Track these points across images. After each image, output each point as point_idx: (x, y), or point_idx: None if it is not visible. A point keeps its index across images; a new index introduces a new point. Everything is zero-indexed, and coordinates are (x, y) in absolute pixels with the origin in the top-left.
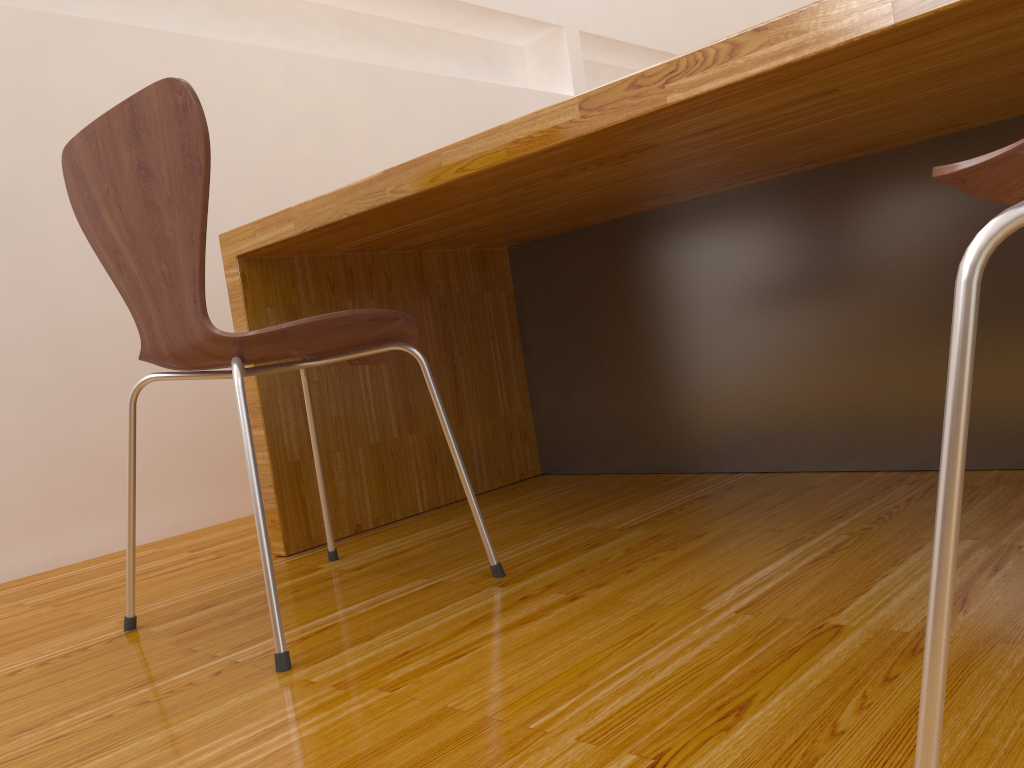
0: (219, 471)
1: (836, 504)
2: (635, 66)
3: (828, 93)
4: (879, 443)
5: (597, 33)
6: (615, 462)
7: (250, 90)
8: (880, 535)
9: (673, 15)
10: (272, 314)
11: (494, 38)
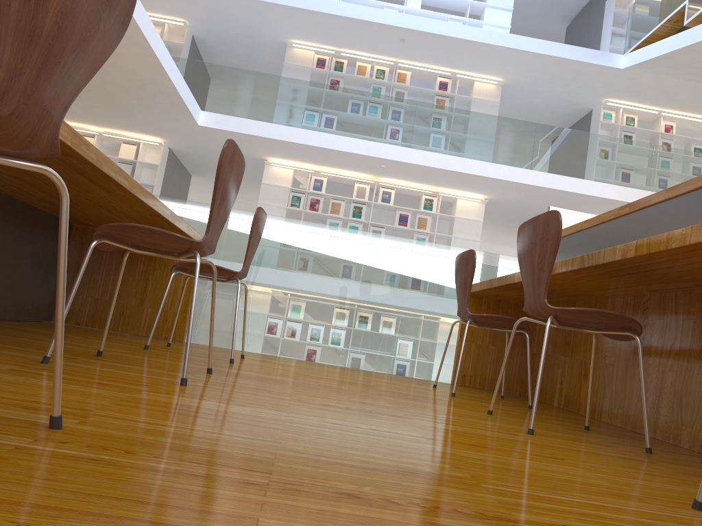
0: None
1: None
2: None
3: None
4: None
5: None
6: None
7: None
8: None
9: None
10: None
11: None
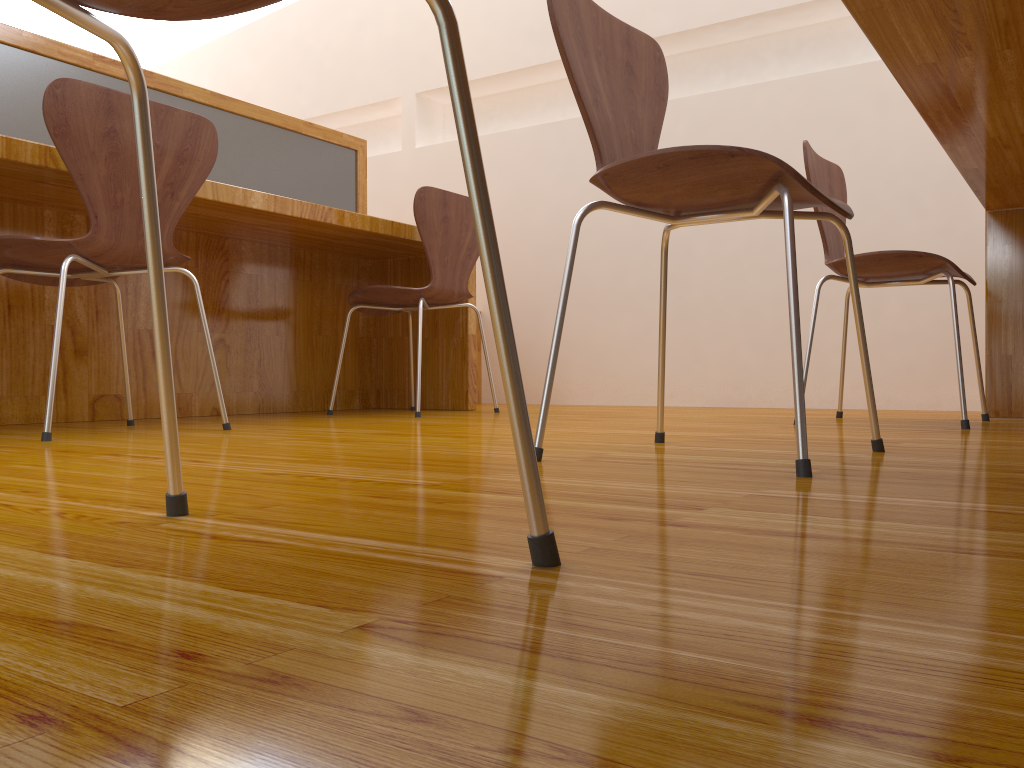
0: None
1: None
2: None
3: None
4: None
5: None
6: None
7: None
8: None
9: None
10: (1008, 249)
11: None
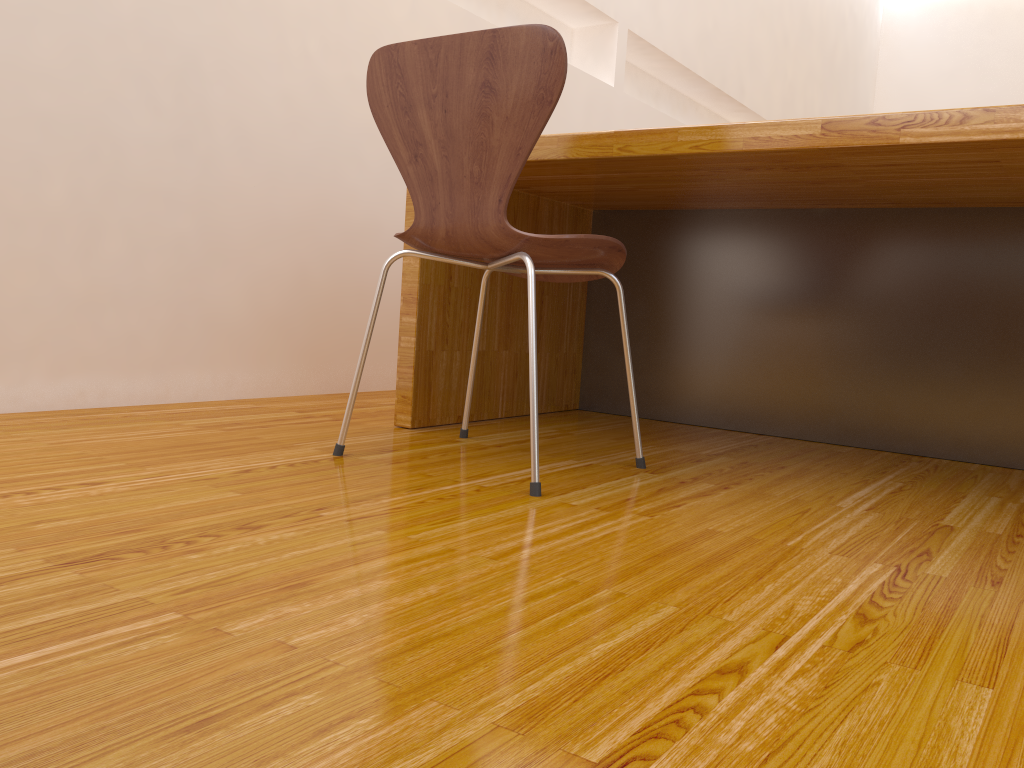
0: (298, 349)
1: (872, 465)
2: (653, 71)
3: (991, 162)
4: (890, 430)
5: (640, 35)
6: (653, 410)
7: (383, 12)
8: (927, 486)
9: (697, 35)
10: None
11: (555, 15)
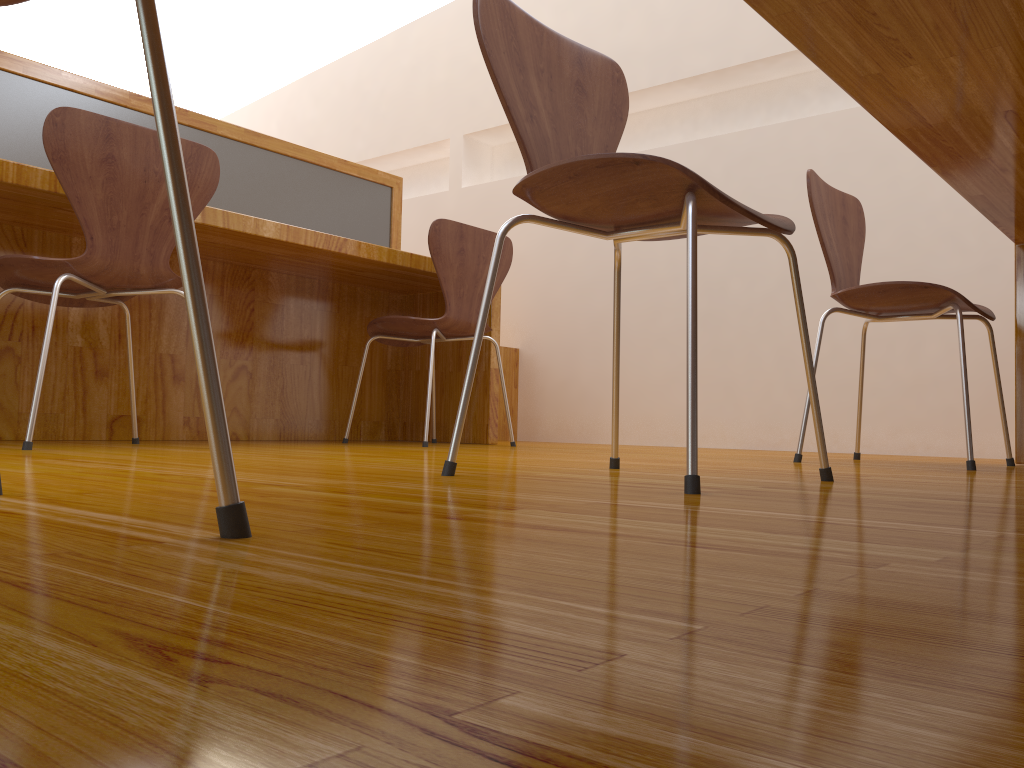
0: None
1: None
2: None
3: (1012, 112)
4: None
5: None
6: None
7: None
8: None
9: None
10: None
11: None
